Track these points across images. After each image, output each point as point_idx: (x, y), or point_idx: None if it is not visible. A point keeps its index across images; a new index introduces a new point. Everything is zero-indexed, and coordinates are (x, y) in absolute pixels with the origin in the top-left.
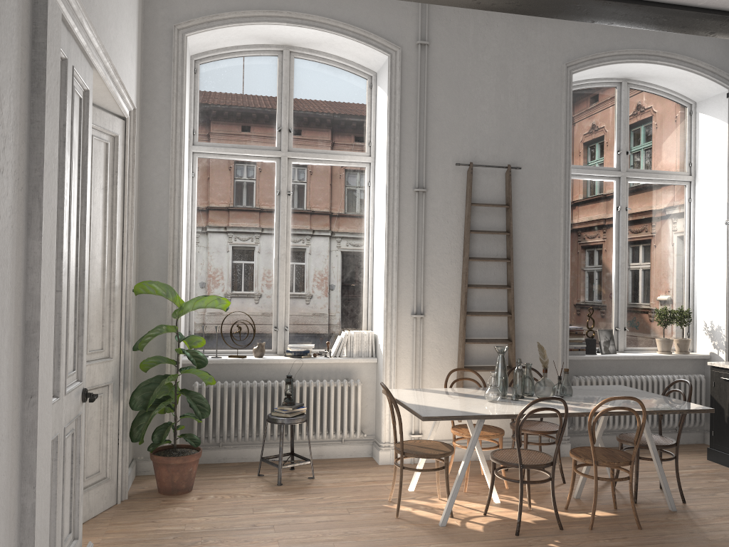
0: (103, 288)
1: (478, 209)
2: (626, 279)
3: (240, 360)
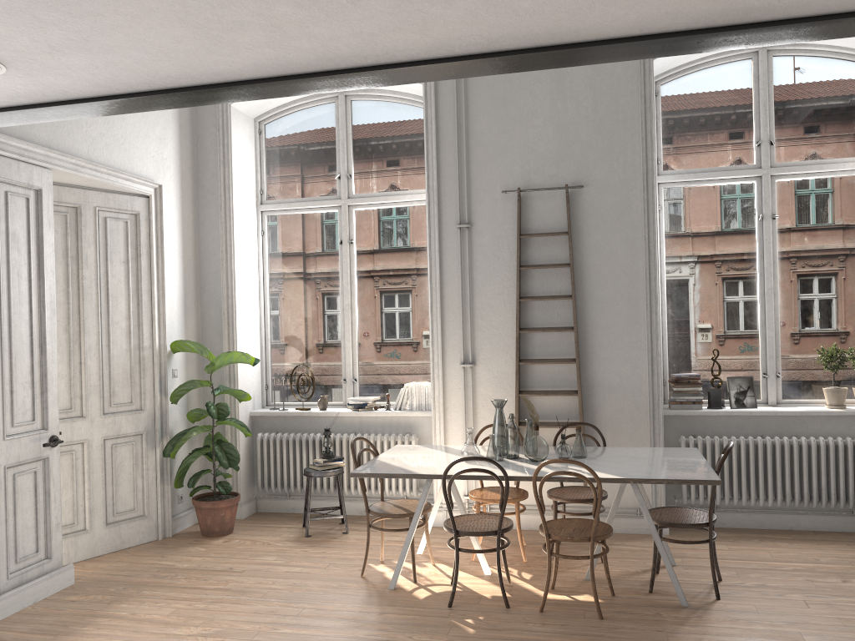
0: (130, 349)
1: (535, 240)
2: (778, 310)
3: (300, 413)
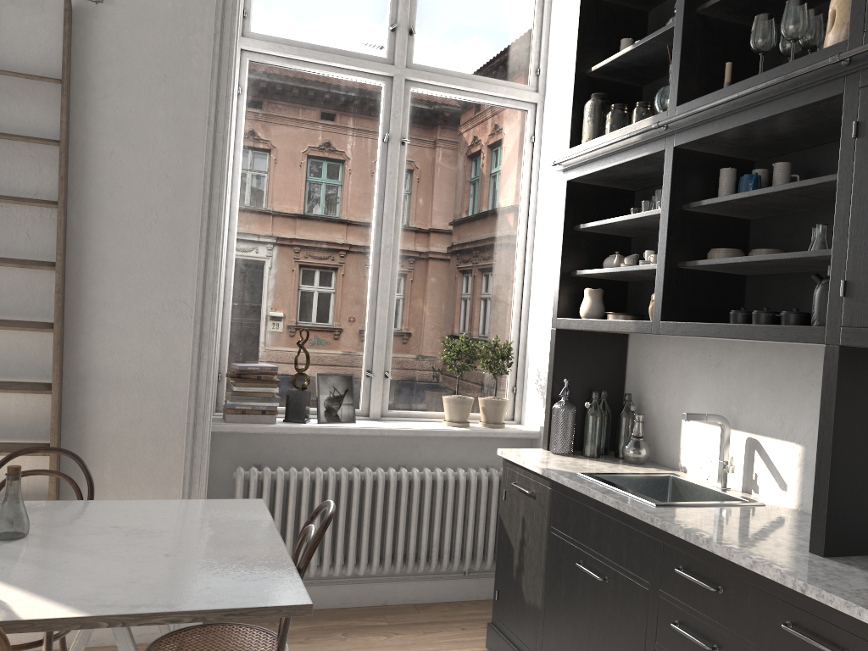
0: None
1: None
2: (396, 279)
3: None
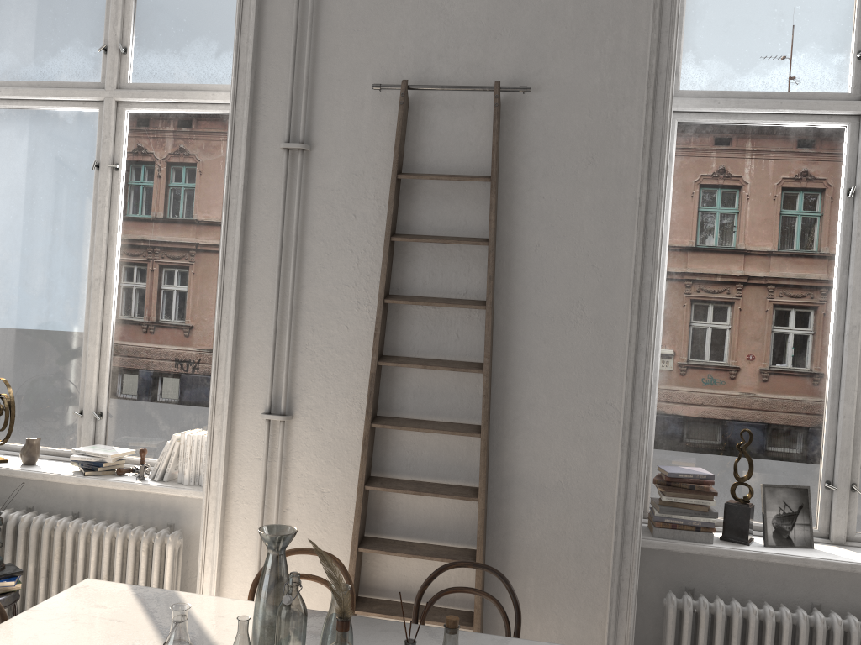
0: None
1: (428, 188)
2: None
3: None
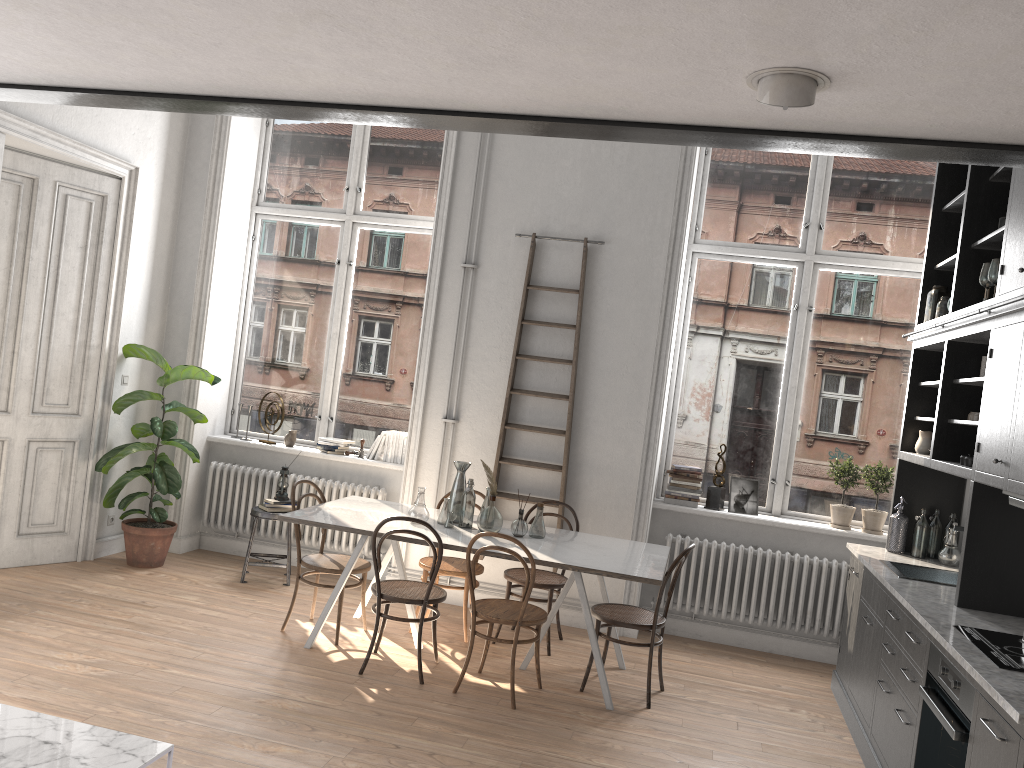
0: (74, 345)
1: (544, 294)
2: (799, 411)
3: (262, 446)
